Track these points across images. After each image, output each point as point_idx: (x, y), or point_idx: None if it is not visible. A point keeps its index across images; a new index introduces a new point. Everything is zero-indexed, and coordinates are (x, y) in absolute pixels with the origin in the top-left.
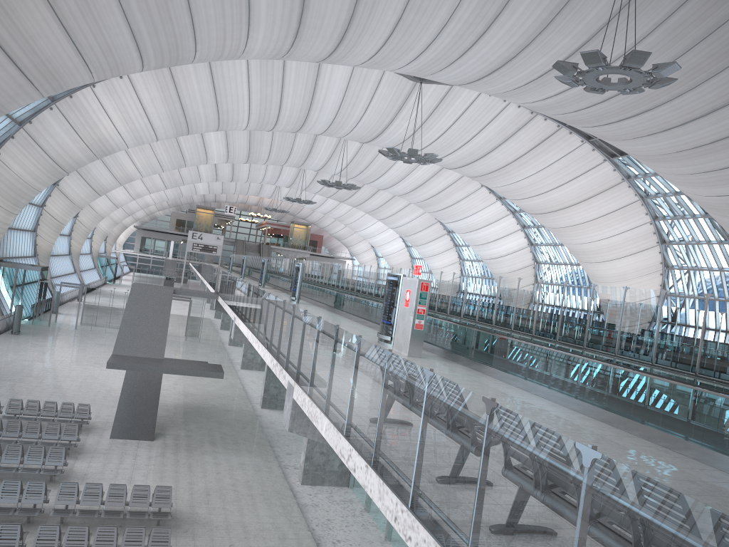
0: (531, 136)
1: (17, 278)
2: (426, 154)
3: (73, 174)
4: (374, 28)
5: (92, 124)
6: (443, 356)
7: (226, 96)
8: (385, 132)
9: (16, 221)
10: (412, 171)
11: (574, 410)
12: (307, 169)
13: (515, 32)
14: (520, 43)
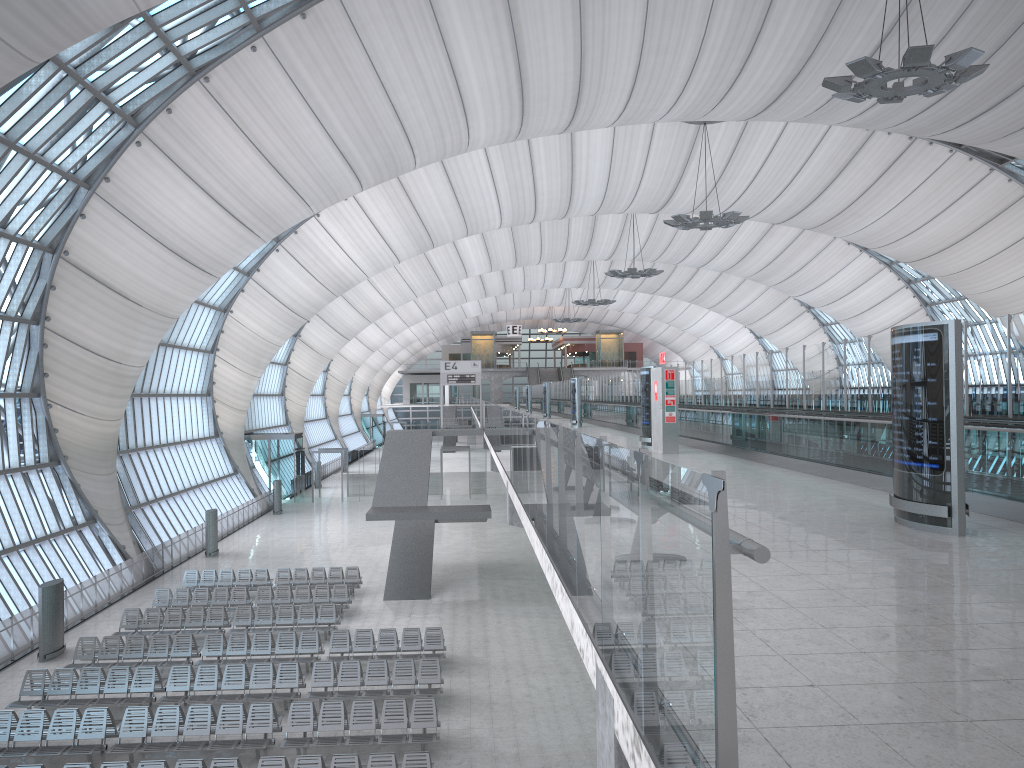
0: (875, 159)
1: (271, 451)
2: (725, 214)
3: (314, 319)
4: (611, 83)
5: (324, 259)
6: (710, 450)
7: (467, 194)
8: (675, 195)
9: (261, 385)
10: (733, 235)
11: (804, 472)
12: (594, 259)
13: (788, 45)
14: (799, 57)
